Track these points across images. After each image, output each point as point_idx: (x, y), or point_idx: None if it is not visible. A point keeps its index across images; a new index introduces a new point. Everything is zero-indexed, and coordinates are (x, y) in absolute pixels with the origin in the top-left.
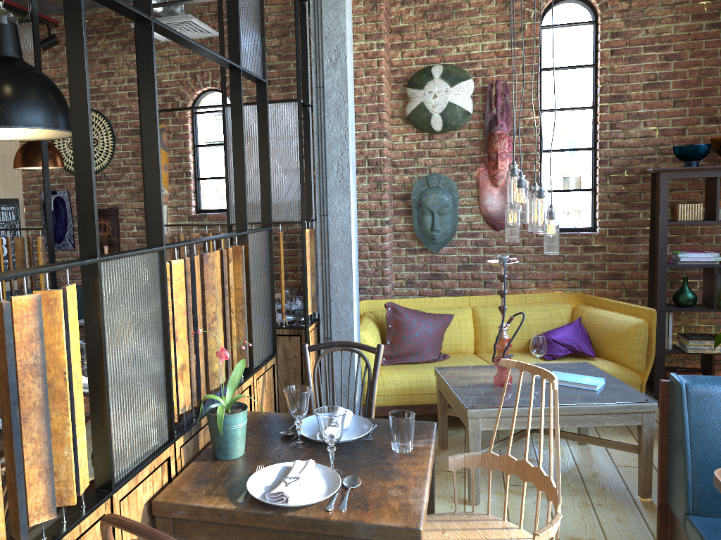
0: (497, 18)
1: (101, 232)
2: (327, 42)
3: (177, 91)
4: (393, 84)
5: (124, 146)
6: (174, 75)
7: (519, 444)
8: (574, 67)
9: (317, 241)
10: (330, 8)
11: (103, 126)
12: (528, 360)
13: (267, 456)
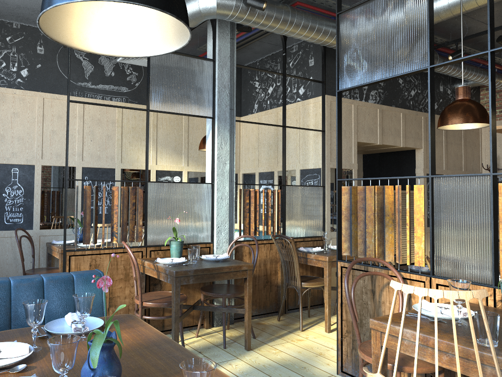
0: None
1: None
2: None
3: None
4: None
5: None
6: None
7: None
8: None
9: None
10: None
11: None
12: None
13: None
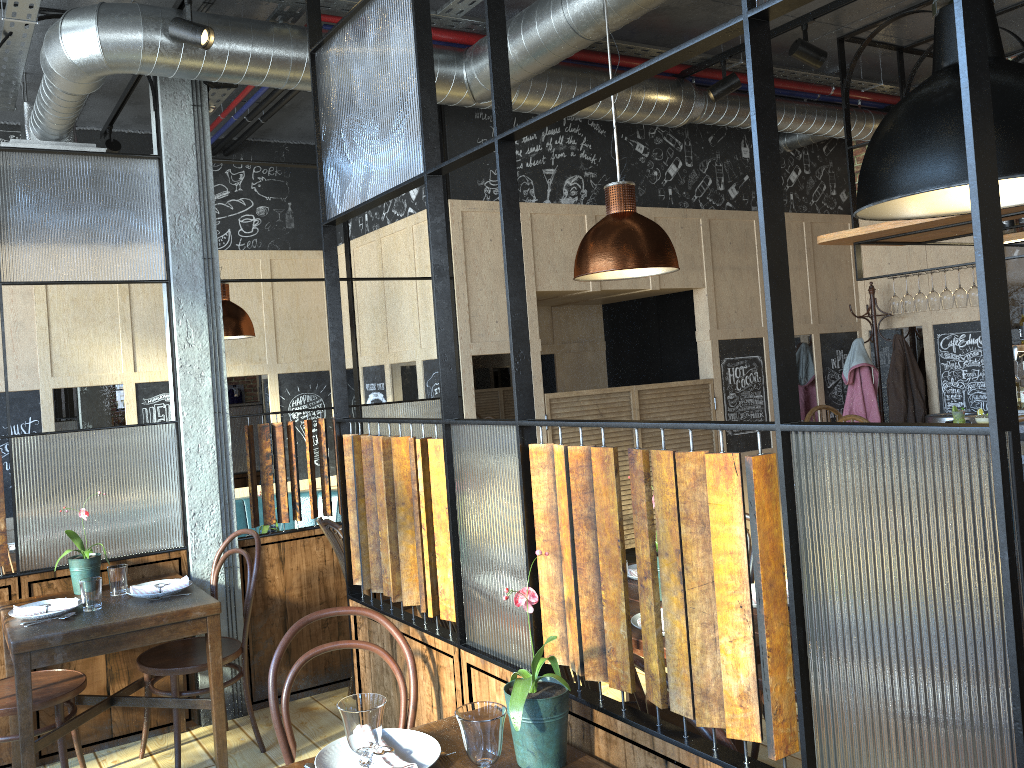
0: None
1: None
2: None
3: None
4: None
5: None
6: None
7: None
8: None
9: None
10: None
11: None
12: None
13: None
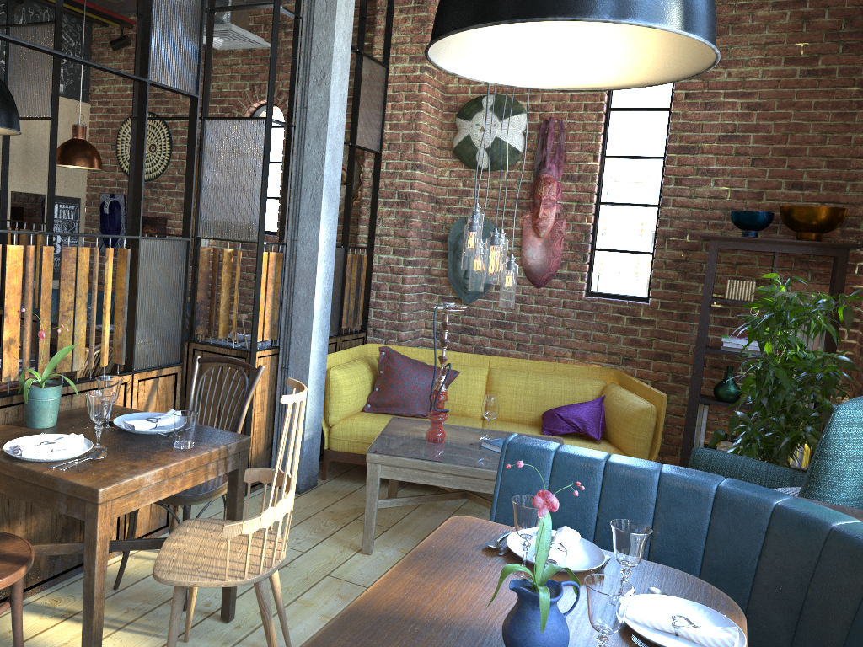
0: None
1: None
2: (315, 62)
3: (235, 102)
4: (446, 113)
5: (181, 155)
6: (233, 85)
7: (476, 516)
8: (646, 110)
9: (286, 266)
10: (321, 26)
11: (163, 133)
12: (525, 432)
13: (67, 431)
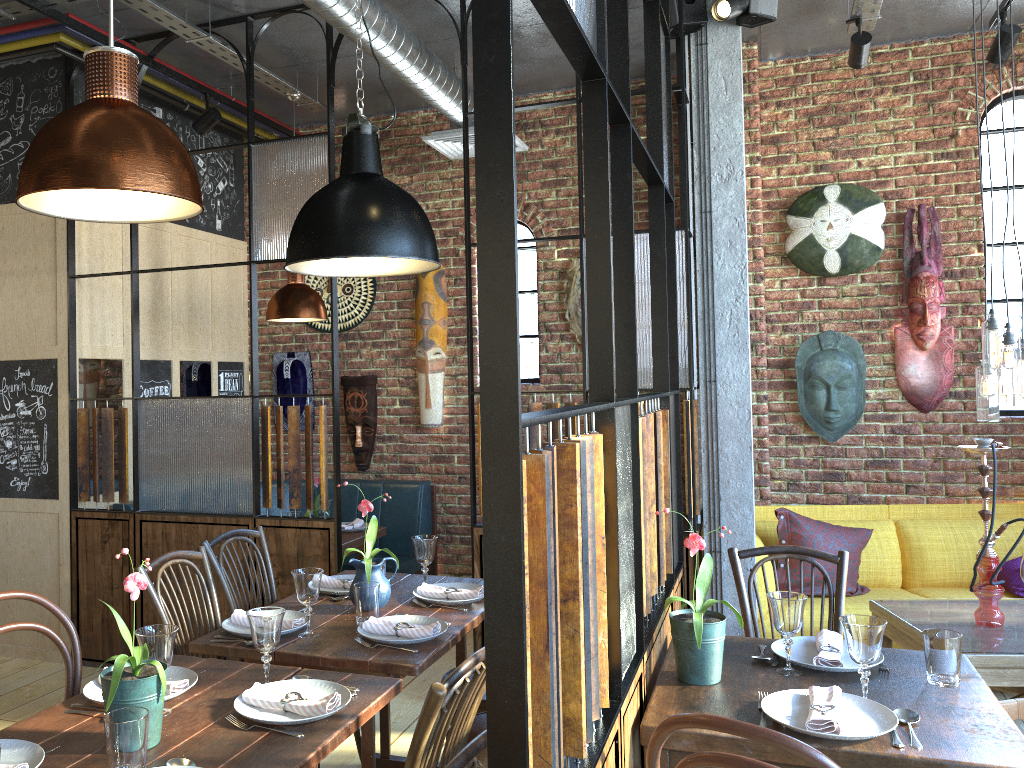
0: (916, 122)
1: (353, 407)
2: (716, 154)
3: (462, 223)
4: (765, 211)
5: (388, 294)
6: (458, 202)
7: None
8: None
9: (701, 416)
10: (720, 110)
11: None
12: None
13: (755, 683)
